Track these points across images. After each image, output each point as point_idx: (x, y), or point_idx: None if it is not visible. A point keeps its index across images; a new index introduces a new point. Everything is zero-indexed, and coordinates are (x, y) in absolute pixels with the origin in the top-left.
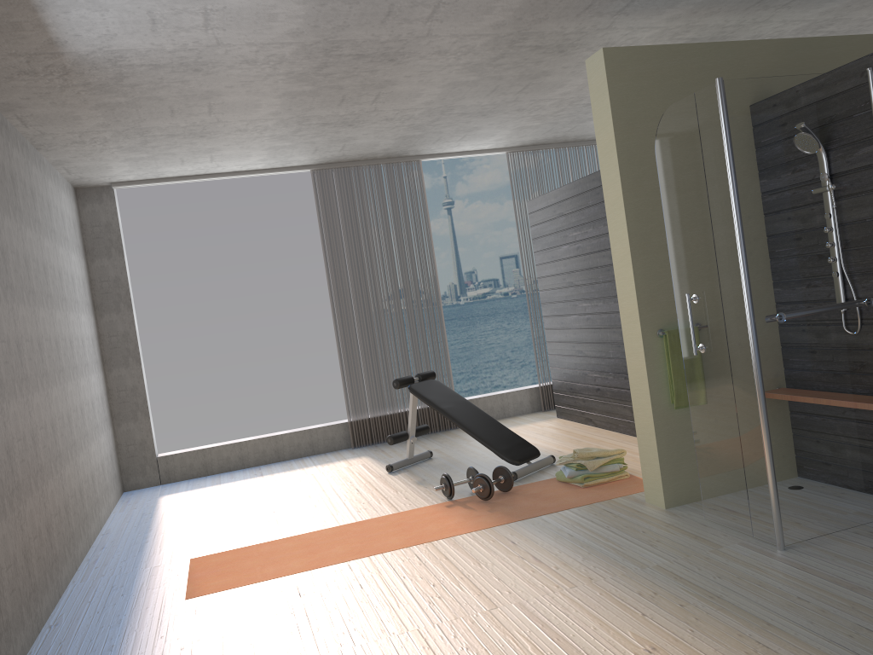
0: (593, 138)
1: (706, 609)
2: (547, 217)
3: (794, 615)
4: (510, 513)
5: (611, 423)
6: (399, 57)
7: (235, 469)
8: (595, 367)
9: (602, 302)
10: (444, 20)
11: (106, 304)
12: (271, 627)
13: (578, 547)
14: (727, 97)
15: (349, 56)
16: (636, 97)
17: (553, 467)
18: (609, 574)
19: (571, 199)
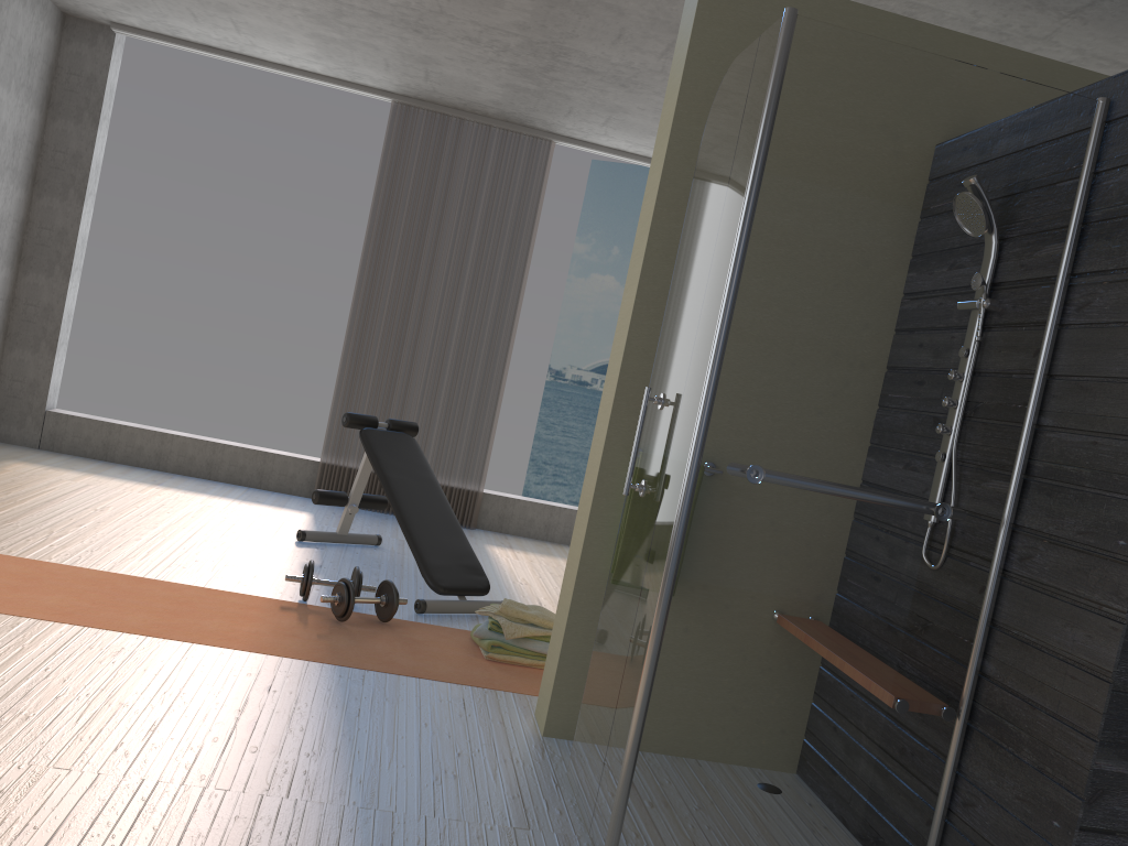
0: None
1: None
2: None
3: None
4: (337, 650)
5: None
6: None
7: (145, 467)
8: None
9: None
10: None
11: (52, 183)
12: None
13: (335, 735)
14: (793, 48)
15: None
16: None
17: None
18: (304, 794)
19: None
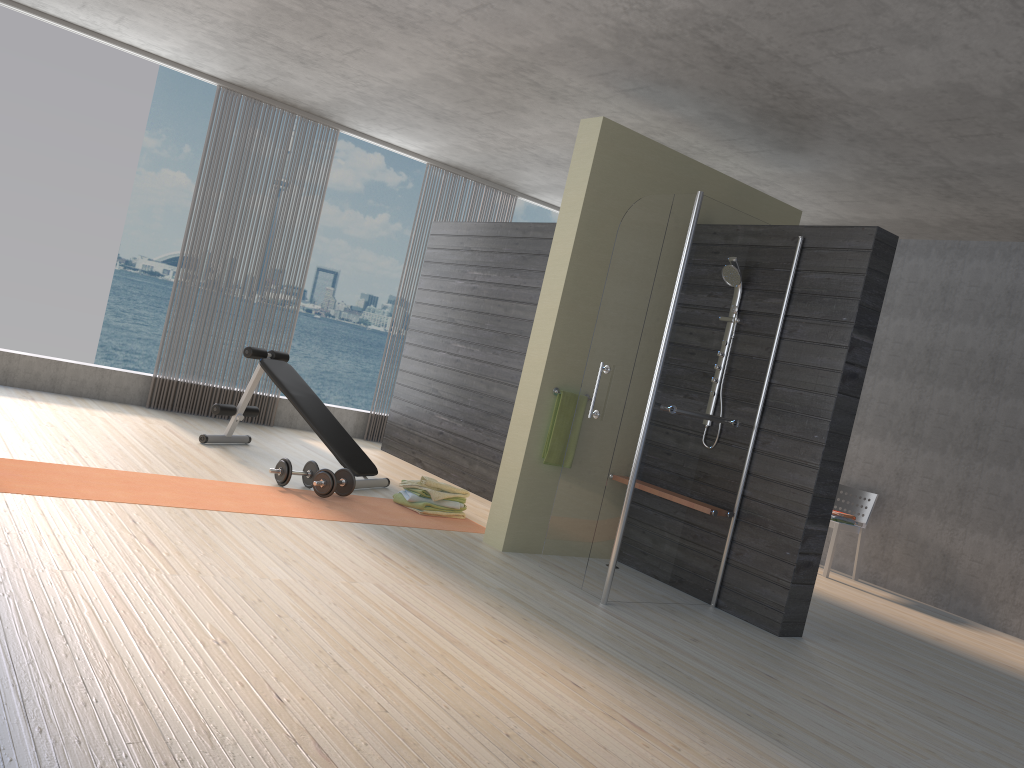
0: (514, 188)
1: (546, 626)
2: (451, 245)
3: (616, 646)
4: (350, 515)
5: (443, 470)
6: (410, 28)
7: None
8: (446, 410)
9: (480, 349)
10: (479, 20)
11: None
12: (111, 540)
13: (425, 558)
14: (701, 210)
15: (365, 3)
16: (613, 174)
17: (386, 490)
18: (458, 584)
19: (485, 238)
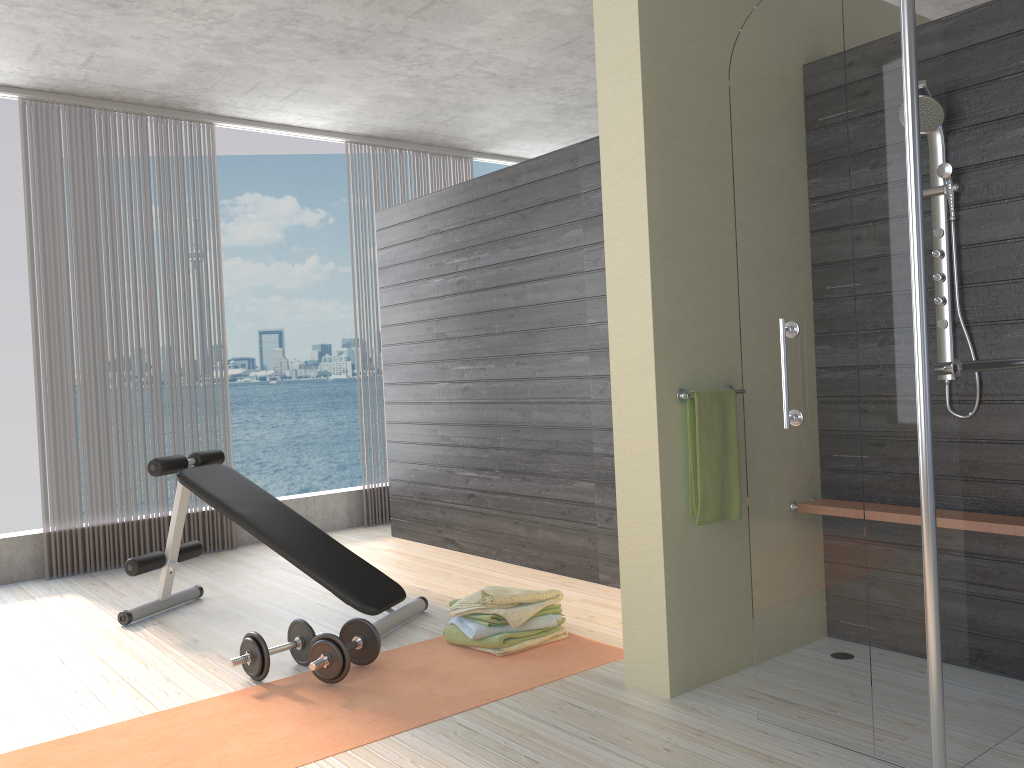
0: (466, 147)
1: None
2: (410, 235)
3: None
4: (390, 712)
5: (490, 547)
6: None
7: None
8: (470, 461)
9: (494, 364)
10: None
11: None
12: None
13: None
14: None
15: None
16: None
17: (427, 618)
18: None
19: (457, 208)
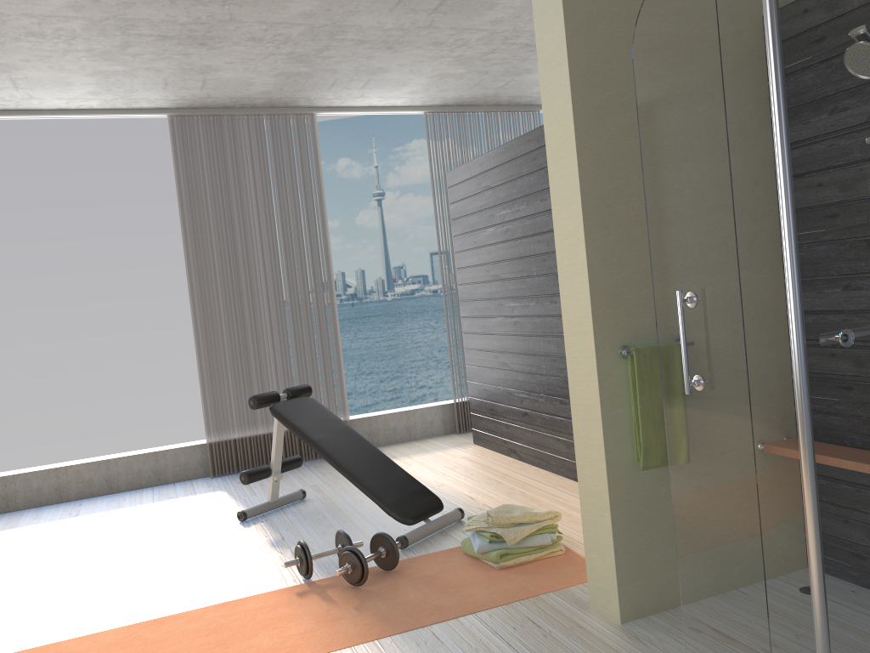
0: (531, 102)
1: None
2: (470, 191)
3: None
4: (386, 617)
5: (540, 458)
6: None
7: (49, 504)
8: (523, 385)
9: (535, 302)
10: None
11: None
12: None
13: None
14: None
15: None
16: None
17: (461, 527)
18: None
19: (500, 167)
